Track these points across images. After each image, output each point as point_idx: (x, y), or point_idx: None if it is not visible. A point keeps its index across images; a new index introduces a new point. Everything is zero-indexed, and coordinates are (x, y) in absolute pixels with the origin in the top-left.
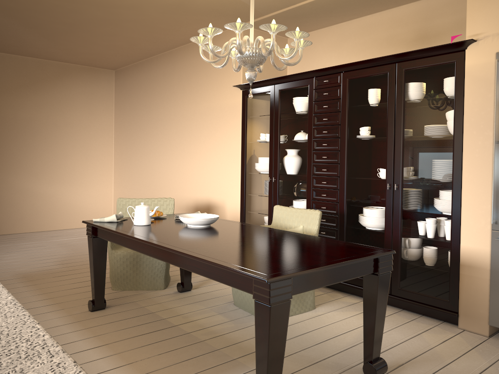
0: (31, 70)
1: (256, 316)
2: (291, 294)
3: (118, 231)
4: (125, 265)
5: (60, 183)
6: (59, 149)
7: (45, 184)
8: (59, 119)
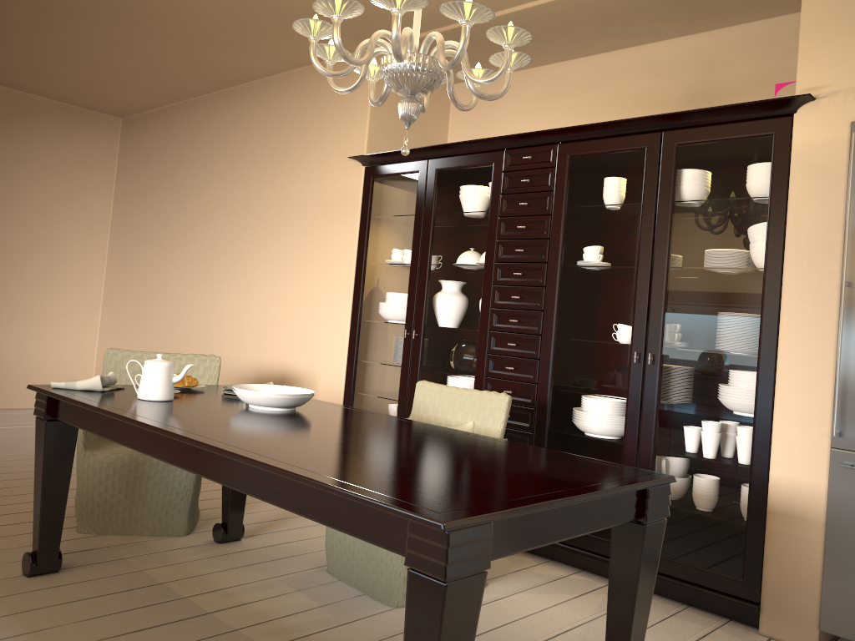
0: None
1: (408, 606)
2: (488, 558)
3: (103, 407)
4: (111, 482)
5: None
6: None
7: None
8: (4, 197)
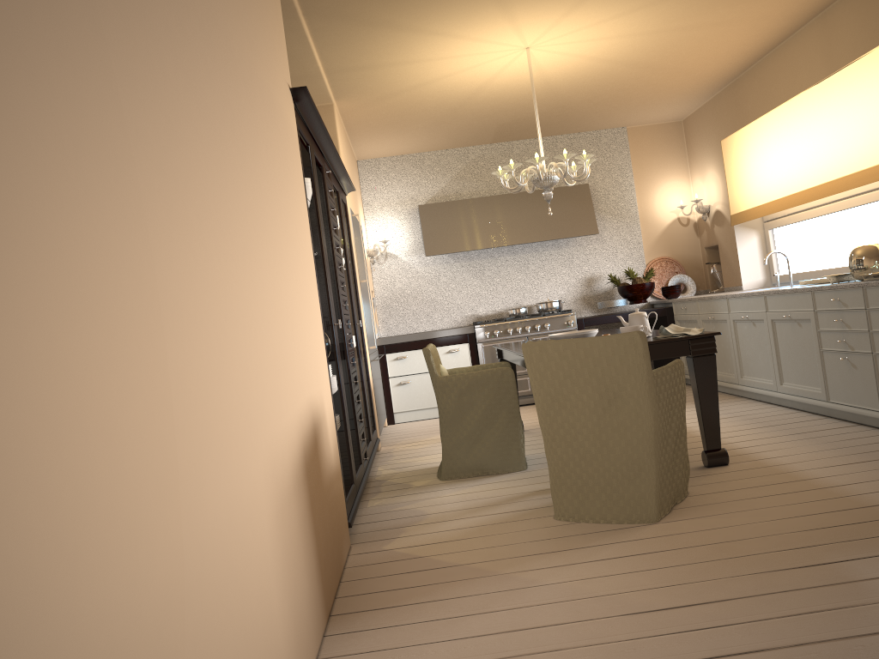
0: None
1: None
2: None
3: None
4: None
5: None
6: None
7: None
8: None
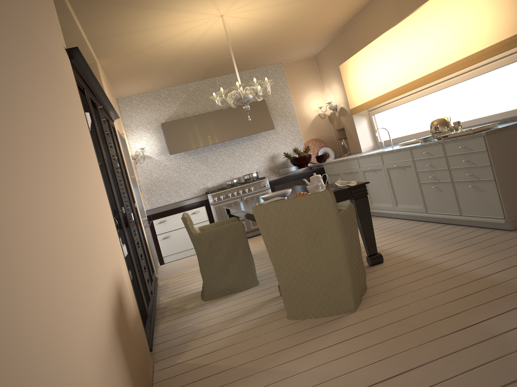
0: None
1: None
2: None
3: None
4: None
5: None
6: None
7: None
8: None
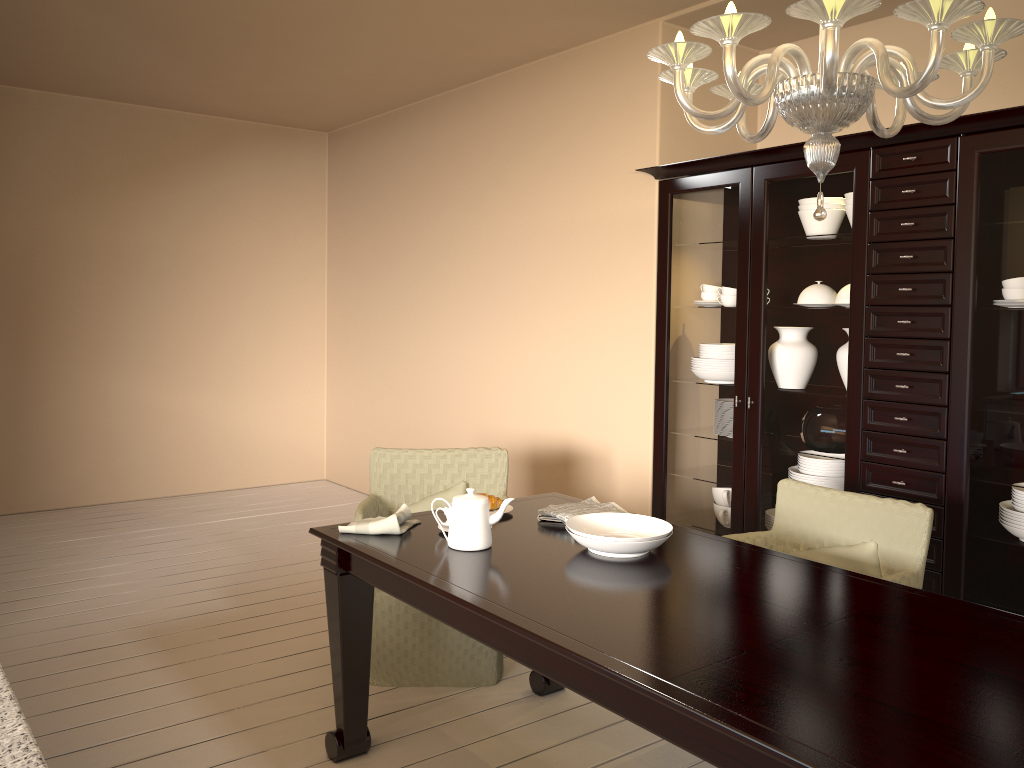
0: (148, 136)
1: None
2: None
3: (422, 577)
4: (403, 623)
5: (213, 388)
6: (209, 313)
7: (180, 391)
8: (210, 245)
